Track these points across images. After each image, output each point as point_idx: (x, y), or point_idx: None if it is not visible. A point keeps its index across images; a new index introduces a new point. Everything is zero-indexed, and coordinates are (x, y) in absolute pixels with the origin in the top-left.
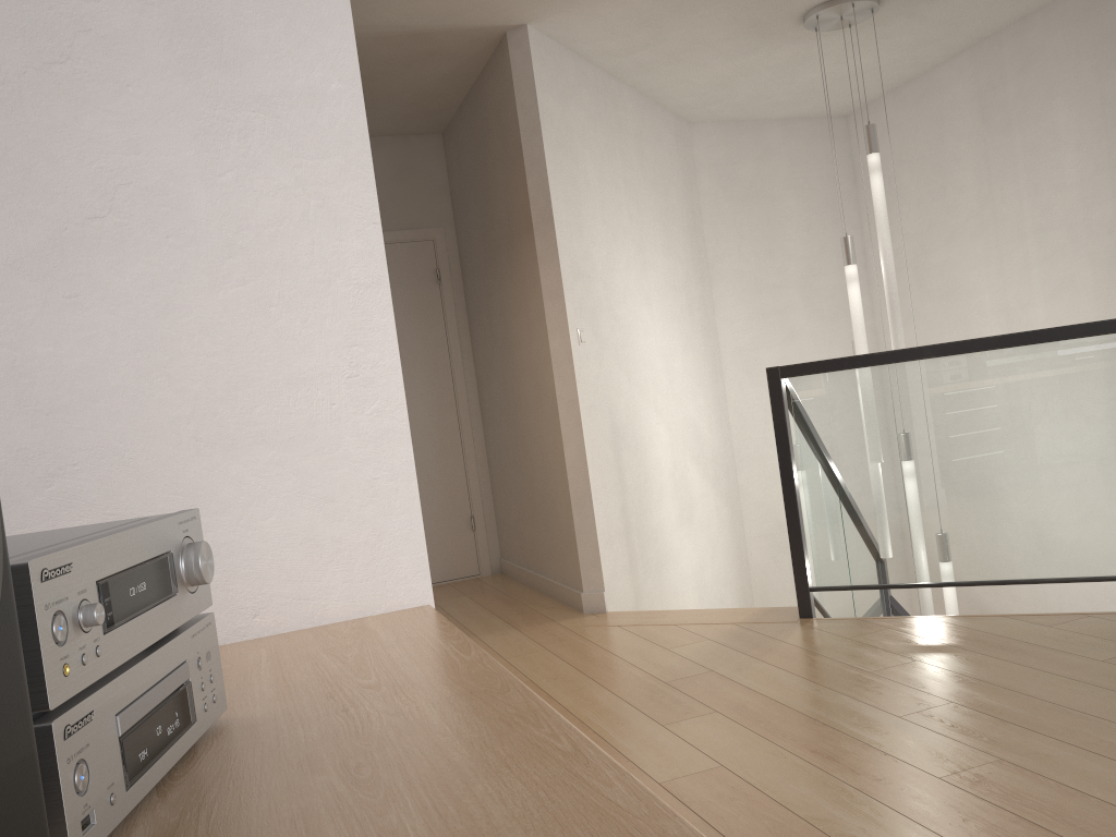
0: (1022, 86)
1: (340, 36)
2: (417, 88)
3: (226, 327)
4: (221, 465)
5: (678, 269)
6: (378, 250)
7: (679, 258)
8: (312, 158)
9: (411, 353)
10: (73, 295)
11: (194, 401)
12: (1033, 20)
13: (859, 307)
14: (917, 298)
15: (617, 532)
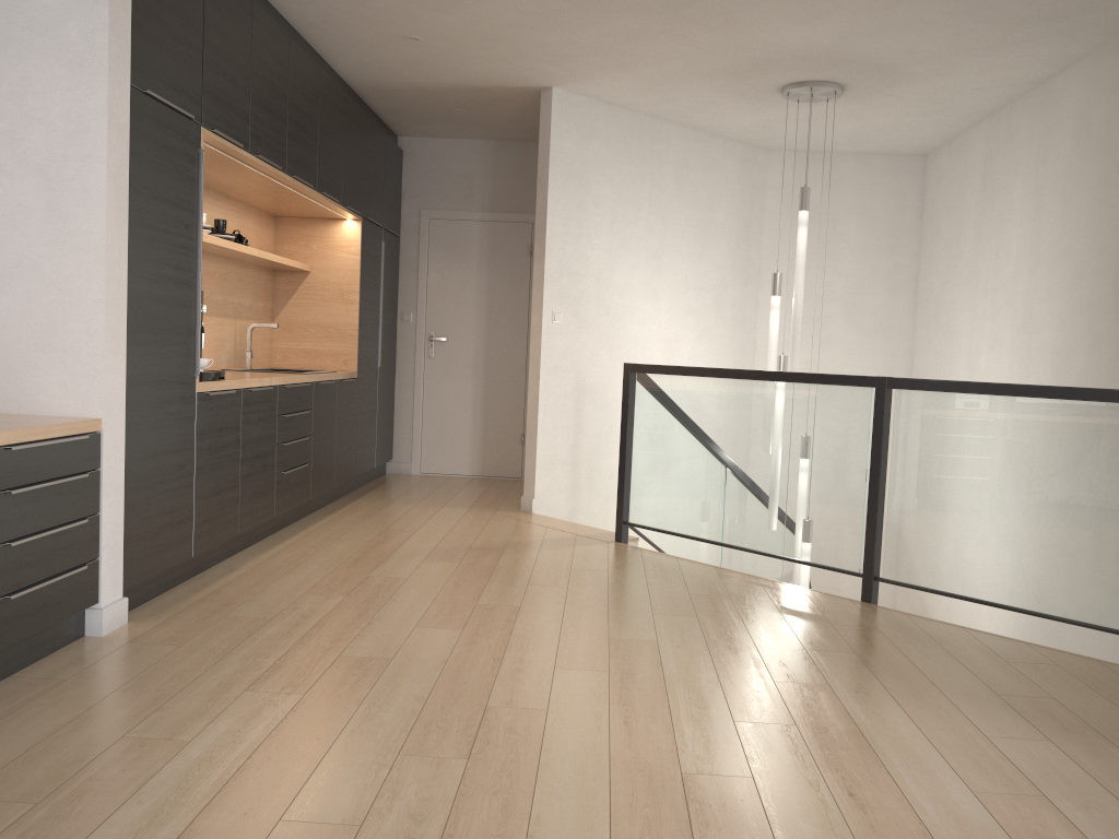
0: (1004, 161)
1: (101, 211)
2: (507, 116)
3: (49, 309)
4: (41, 355)
5: (709, 273)
6: (103, 289)
7: (713, 264)
8: (85, 254)
9: (500, 306)
10: (5, 292)
11: (35, 332)
12: (1017, 104)
13: (774, 330)
14: (934, 328)
15: (561, 461)
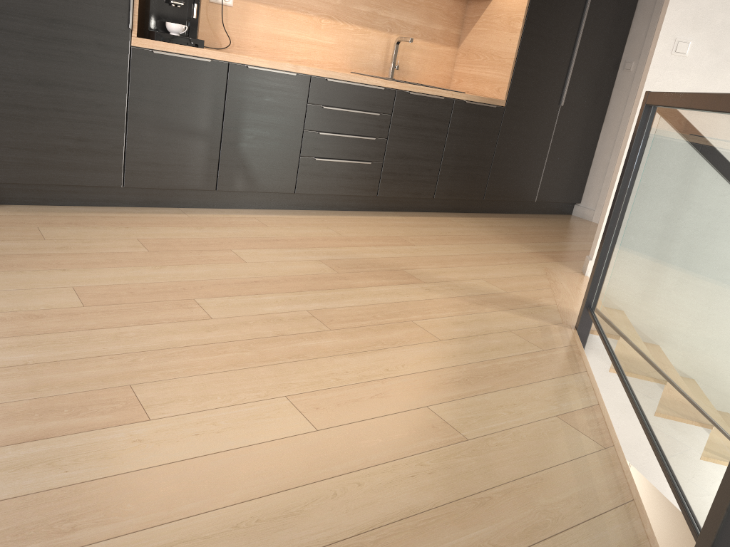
0: None
1: None
2: None
3: None
4: None
5: None
6: None
7: None
8: None
9: None
10: None
11: None
12: None
13: None
14: None
15: None
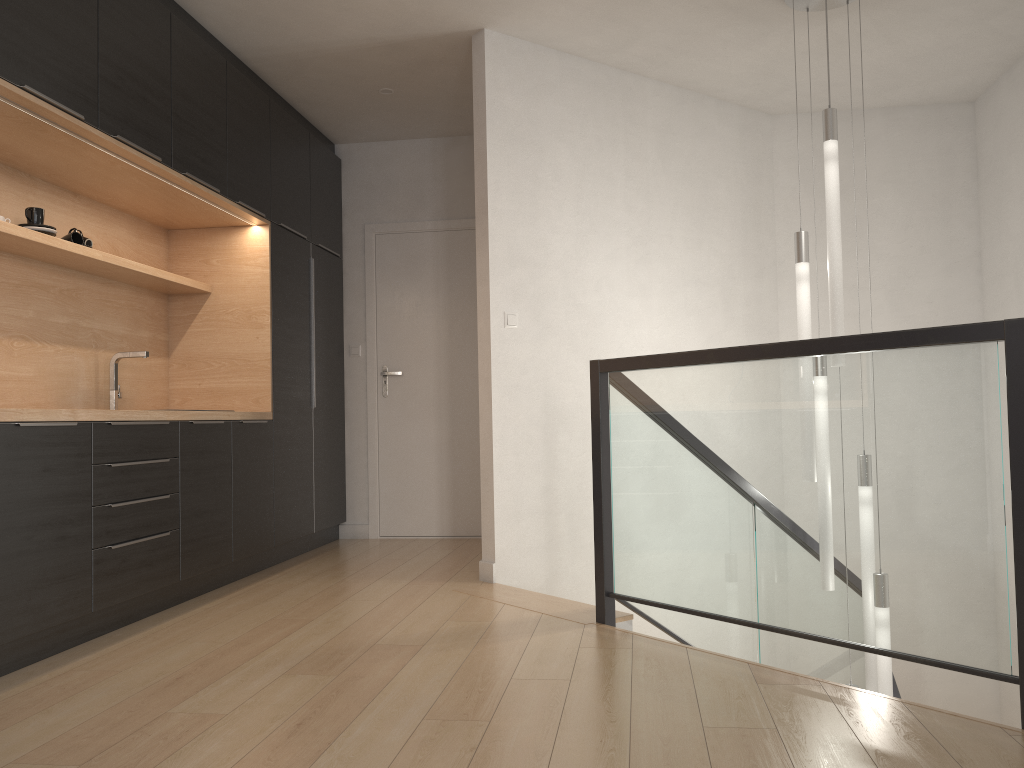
0: None
1: None
2: (446, 92)
3: None
4: None
5: (711, 263)
6: None
7: (716, 252)
8: None
9: (463, 328)
10: None
11: None
12: None
13: (804, 309)
14: (1015, 308)
15: (530, 510)
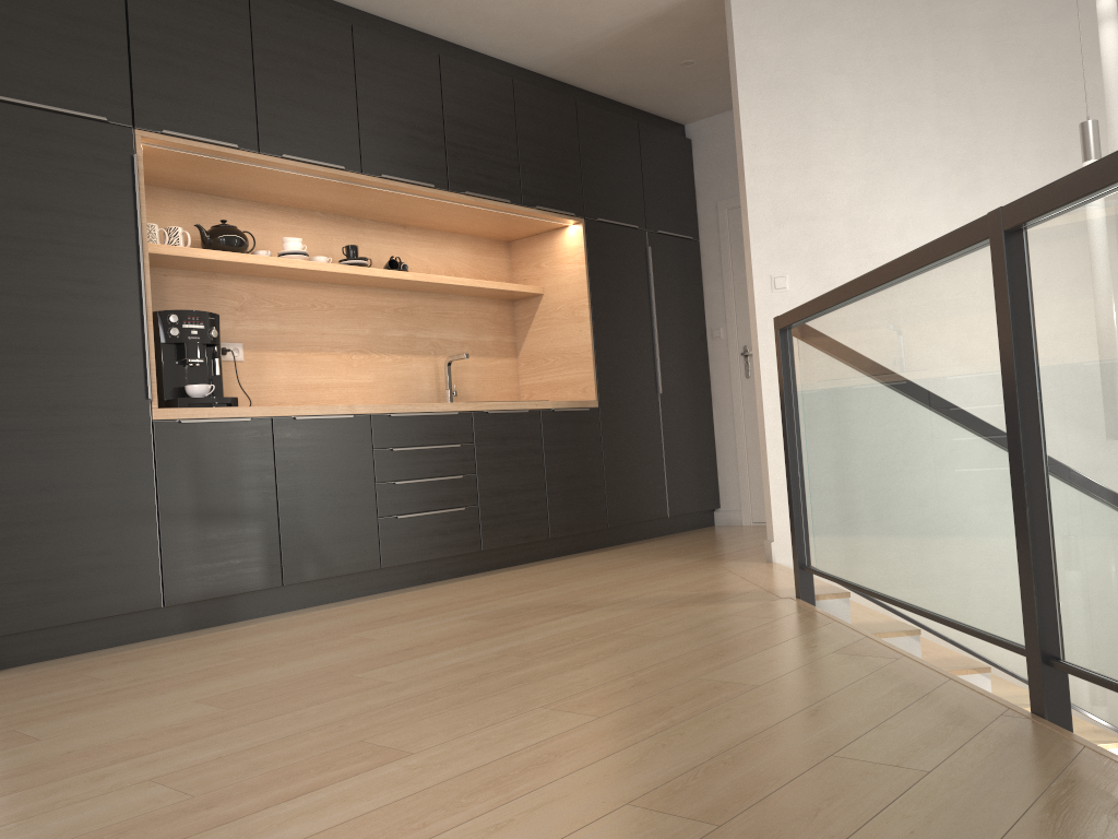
0: None
1: None
2: None
3: None
4: None
5: None
6: None
7: None
8: None
9: None
10: None
11: None
12: None
13: None
14: None
15: None
